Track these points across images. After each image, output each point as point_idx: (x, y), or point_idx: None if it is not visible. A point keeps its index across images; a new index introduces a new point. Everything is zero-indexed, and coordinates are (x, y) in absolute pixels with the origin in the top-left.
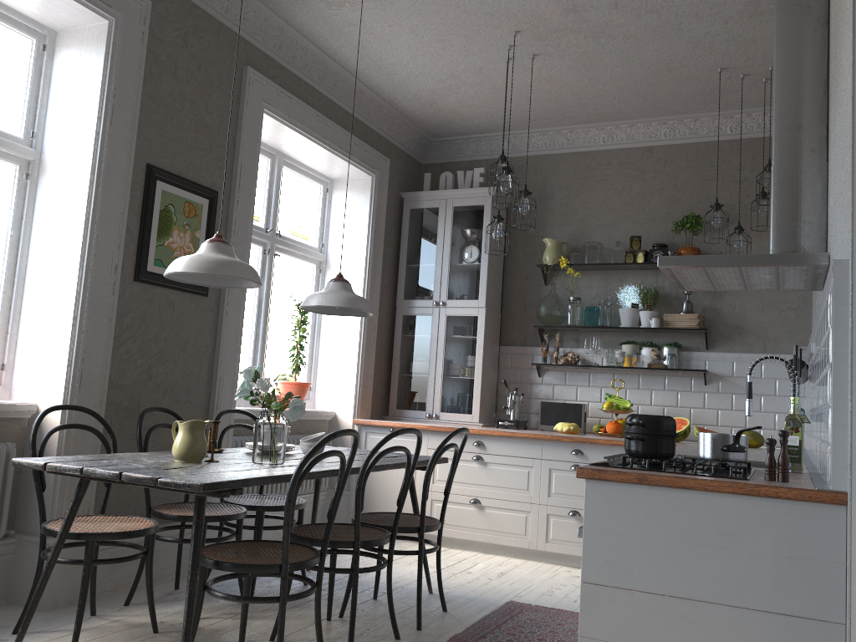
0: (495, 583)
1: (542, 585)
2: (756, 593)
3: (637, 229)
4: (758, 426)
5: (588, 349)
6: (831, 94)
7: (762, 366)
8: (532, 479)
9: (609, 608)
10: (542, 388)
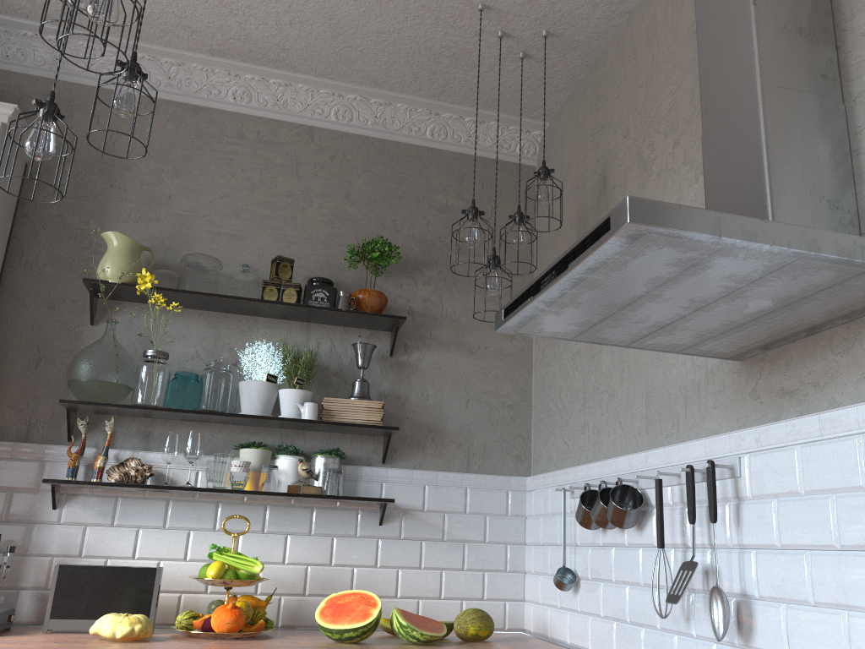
0: None
1: None
2: None
3: (280, 251)
4: None
5: (175, 453)
6: None
7: (468, 494)
8: None
9: None
10: (57, 532)
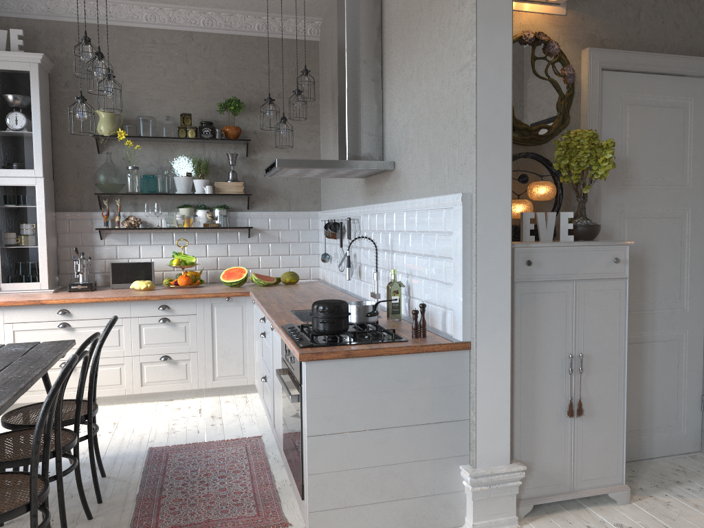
0: (120, 435)
1: (160, 425)
2: (422, 414)
3: (184, 106)
4: (396, 299)
5: (150, 212)
6: (392, 42)
7: (290, 221)
8: (123, 336)
9: (329, 449)
10: (105, 249)
